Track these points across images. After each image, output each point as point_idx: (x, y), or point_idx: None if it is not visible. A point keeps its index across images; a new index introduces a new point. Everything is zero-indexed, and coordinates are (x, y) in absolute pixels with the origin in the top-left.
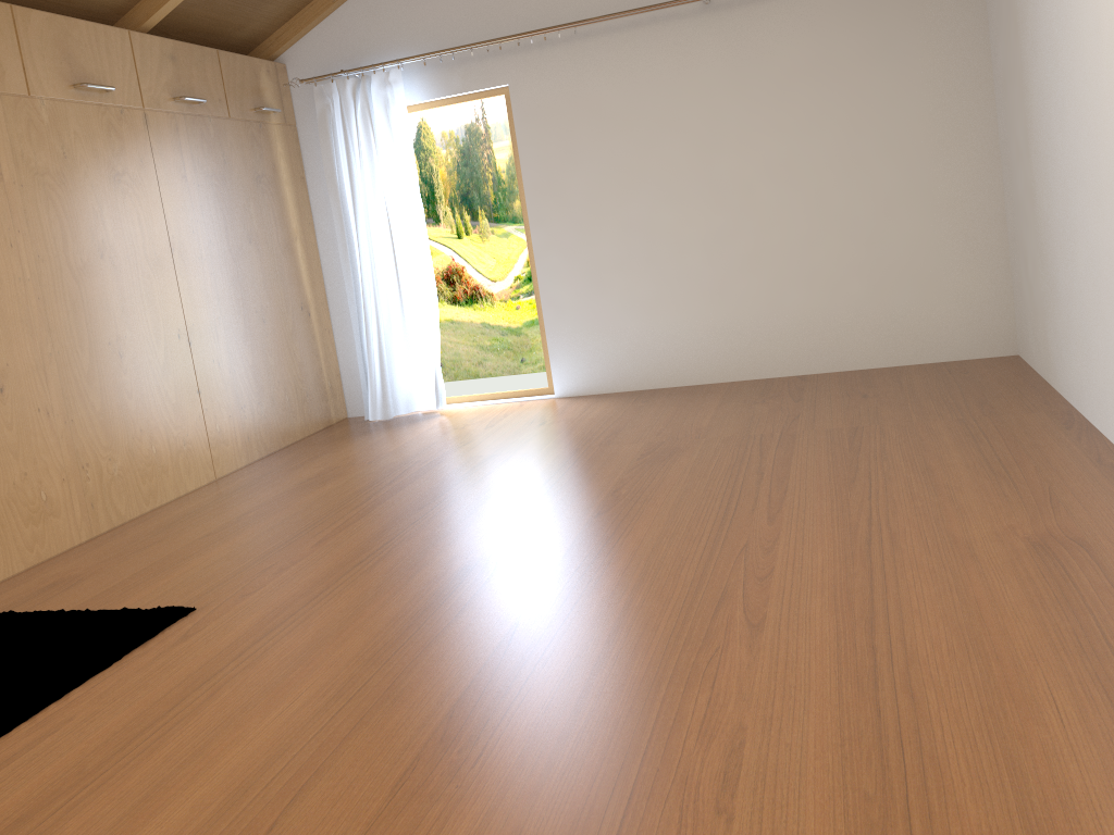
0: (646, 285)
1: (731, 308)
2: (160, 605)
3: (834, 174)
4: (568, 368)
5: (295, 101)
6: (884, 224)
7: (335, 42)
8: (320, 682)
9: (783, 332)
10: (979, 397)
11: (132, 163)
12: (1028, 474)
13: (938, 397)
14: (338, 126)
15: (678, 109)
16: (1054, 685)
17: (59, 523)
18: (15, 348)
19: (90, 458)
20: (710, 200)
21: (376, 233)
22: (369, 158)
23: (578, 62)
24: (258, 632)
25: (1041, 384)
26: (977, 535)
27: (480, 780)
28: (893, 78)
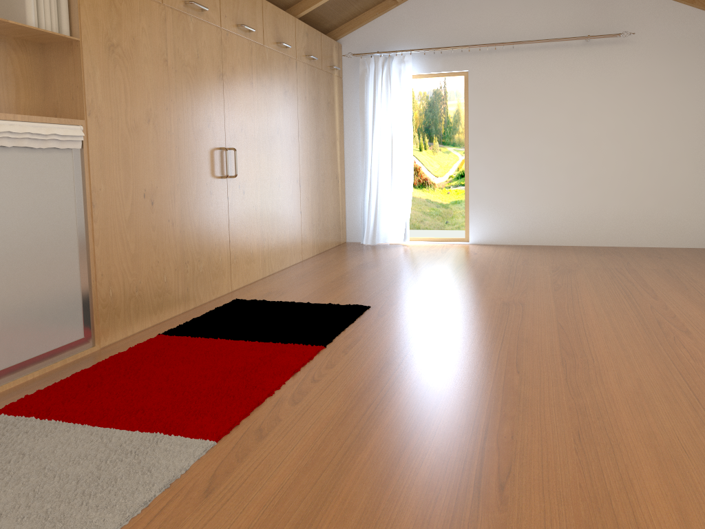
0: (531, 188)
1: (577, 205)
2: (347, 304)
3: (646, 140)
4: (479, 228)
5: (343, 65)
6: (670, 170)
7: (372, 36)
8: (478, 334)
9: (605, 222)
10: None
11: (290, 87)
12: None
13: (704, 261)
14: (370, 81)
15: (562, 95)
16: None
17: (254, 266)
18: (249, 173)
19: (266, 236)
20: (574, 146)
21: (383, 141)
22: (386, 100)
23: (509, 63)
24: (419, 316)
25: None
26: None
27: (602, 365)
28: (685, 93)
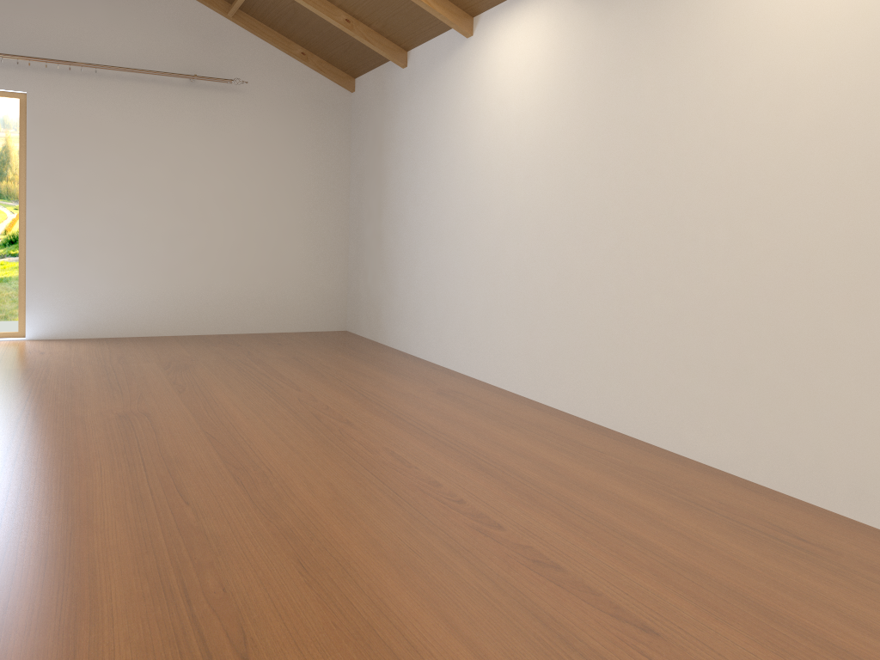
0: (119, 261)
1: (180, 284)
2: None
3: (258, 208)
4: (42, 317)
5: None
6: (284, 244)
7: None
8: (105, 462)
9: (213, 304)
10: (348, 346)
11: None
12: (408, 372)
13: (325, 345)
14: None
15: (162, 144)
16: (490, 426)
17: None
18: None
19: None
20: (176, 209)
21: None
22: None
23: (90, 92)
24: None
25: (374, 342)
26: (410, 391)
27: (283, 475)
28: (299, 159)
